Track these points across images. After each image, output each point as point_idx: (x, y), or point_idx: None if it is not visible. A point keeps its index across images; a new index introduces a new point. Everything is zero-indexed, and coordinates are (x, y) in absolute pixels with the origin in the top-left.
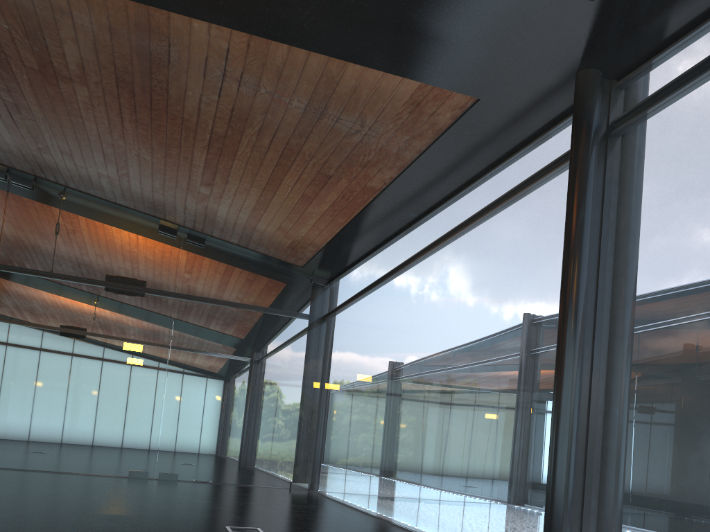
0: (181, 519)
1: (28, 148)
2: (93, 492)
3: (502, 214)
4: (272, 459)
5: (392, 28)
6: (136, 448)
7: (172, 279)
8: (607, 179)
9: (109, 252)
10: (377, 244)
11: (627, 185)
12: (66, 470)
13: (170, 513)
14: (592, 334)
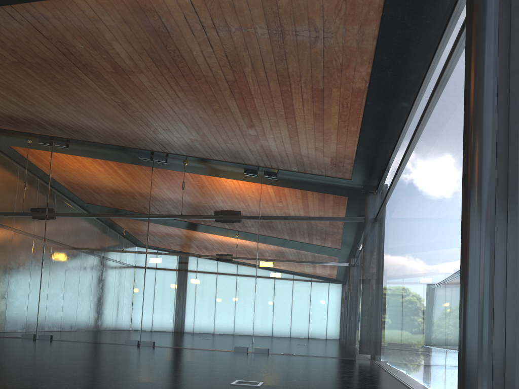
0: (212, 375)
1: (148, 133)
2: (186, 359)
3: (453, 67)
4: (339, 335)
5: None
6: (239, 330)
7: (256, 206)
8: None
9: (213, 194)
10: (393, 143)
11: None
12: (195, 347)
13: (212, 371)
14: (506, 149)
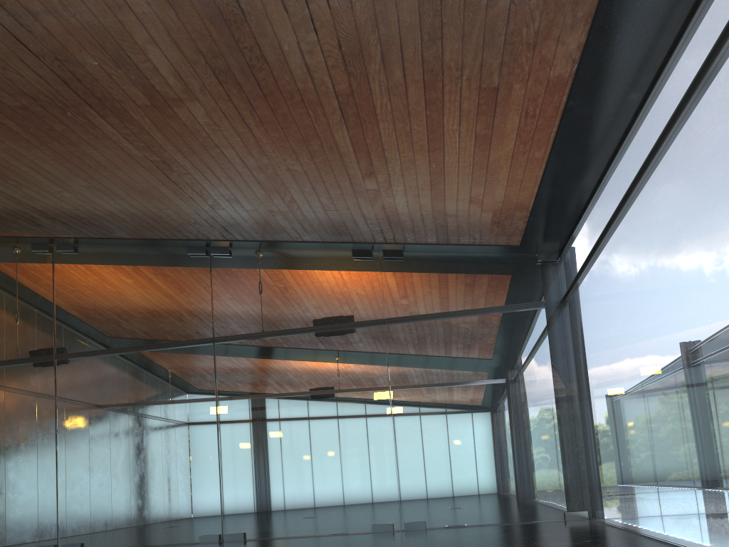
0: None
1: (203, 210)
2: None
3: None
4: (533, 487)
5: None
6: (375, 498)
7: (377, 304)
8: None
9: (310, 295)
10: (600, 172)
11: None
12: (309, 533)
13: None
14: None
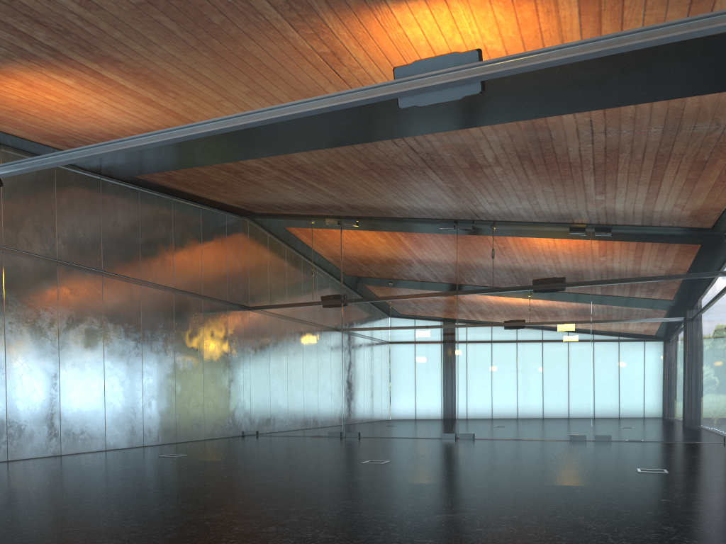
0: (603, 465)
1: (466, 207)
2: (541, 451)
3: None
4: (700, 416)
5: (711, 72)
6: (573, 416)
7: (586, 270)
8: None
9: (532, 261)
10: None
11: None
12: (521, 437)
13: (596, 462)
14: None
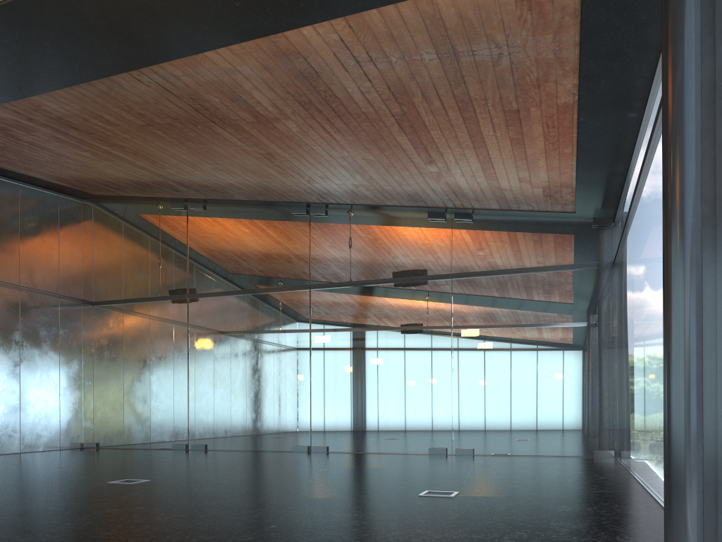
0: (398, 485)
1: (301, 183)
2: (367, 467)
3: None
4: (568, 427)
5: None
6: (433, 427)
7: (446, 261)
8: None
9: (390, 251)
10: (626, 162)
11: None
12: (378, 451)
13: (398, 481)
14: (714, 207)
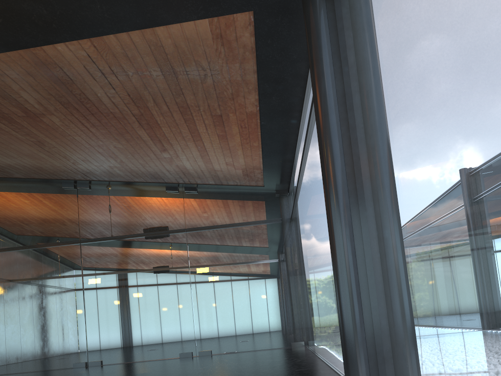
0: None
1: (68, 165)
2: (133, 372)
3: None
4: (274, 328)
5: None
6: (181, 337)
7: (181, 220)
8: (339, 28)
9: (140, 214)
10: (293, 152)
11: (349, 26)
12: (142, 359)
13: None
14: (353, 169)
